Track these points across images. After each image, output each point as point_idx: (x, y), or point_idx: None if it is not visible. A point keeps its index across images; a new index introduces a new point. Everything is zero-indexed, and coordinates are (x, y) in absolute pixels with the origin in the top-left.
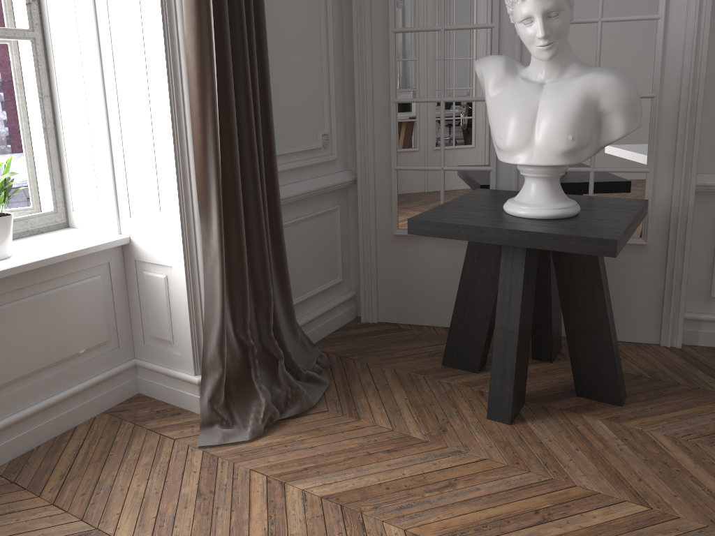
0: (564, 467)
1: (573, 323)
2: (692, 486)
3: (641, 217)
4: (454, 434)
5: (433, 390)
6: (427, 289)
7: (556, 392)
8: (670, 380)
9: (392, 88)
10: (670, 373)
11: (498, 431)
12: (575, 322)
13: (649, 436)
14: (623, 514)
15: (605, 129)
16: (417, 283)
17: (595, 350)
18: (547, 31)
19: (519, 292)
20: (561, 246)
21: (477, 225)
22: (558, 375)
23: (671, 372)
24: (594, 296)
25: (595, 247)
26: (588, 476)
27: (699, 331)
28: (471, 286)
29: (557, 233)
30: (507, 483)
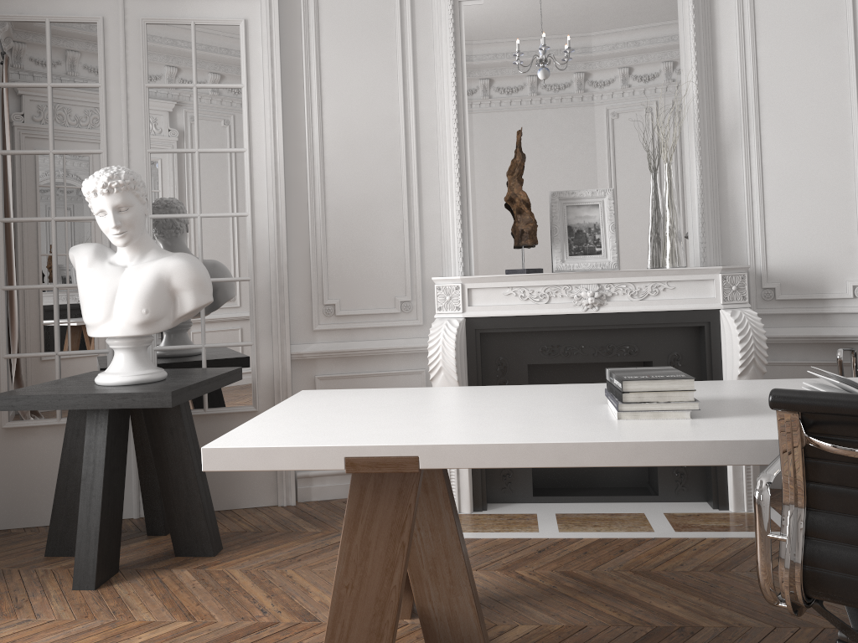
0: (132, 610)
1: (167, 483)
2: (241, 599)
3: (227, 380)
4: (29, 608)
5: (24, 578)
6: (44, 484)
7: (157, 557)
8: (271, 530)
9: (0, 276)
10: (274, 525)
11: (80, 597)
12: (168, 482)
13: (226, 573)
14: (168, 630)
15: (179, 303)
16: (32, 479)
17: (187, 505)
18: (119, 222)
19: (102, 455)
20: (129, 403)
21: (55, 394)
22: (167, 543)
23: (275, 524)
24: (183, 454)
25: (155, 400)
26: (152, 611)
27: (311, 486)
28: (72, 464)
29: (125, 392)
30: (67, 632)
